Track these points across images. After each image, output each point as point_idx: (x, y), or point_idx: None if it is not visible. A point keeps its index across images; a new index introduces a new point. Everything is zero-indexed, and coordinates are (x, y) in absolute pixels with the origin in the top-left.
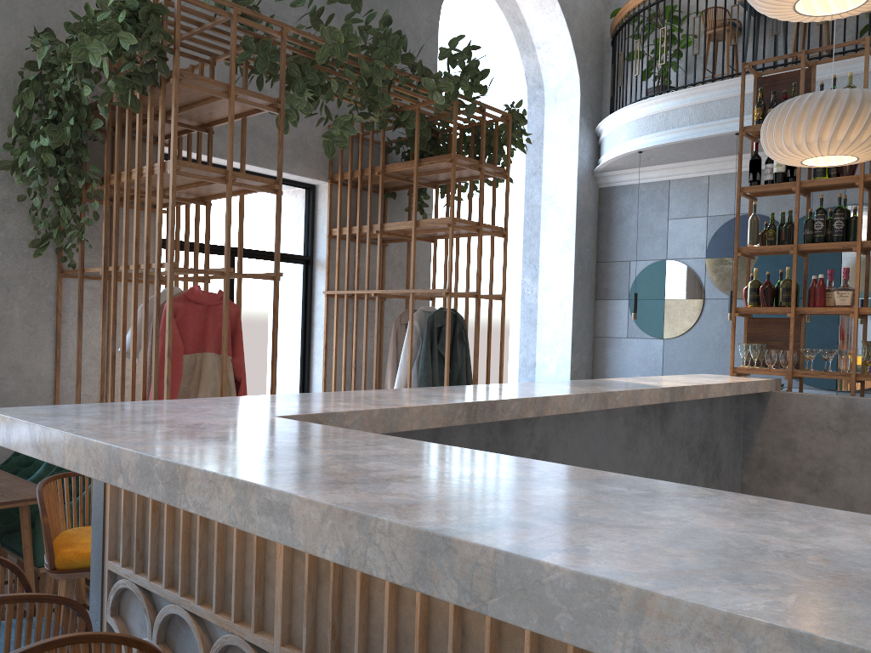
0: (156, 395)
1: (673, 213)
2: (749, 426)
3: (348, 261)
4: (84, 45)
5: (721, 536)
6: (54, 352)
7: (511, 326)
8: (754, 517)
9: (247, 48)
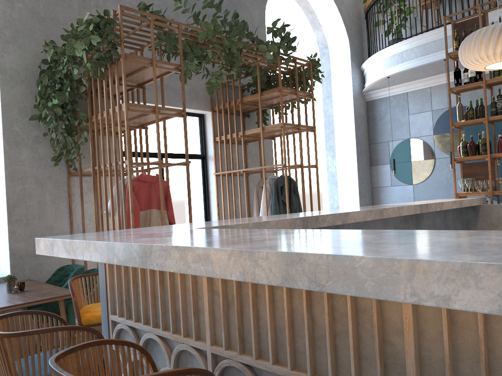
0: None
1: (411, 111)
2: (469, 226)
3: (226, 154)
4: (72, 45)
5: (456, 242)
6: (69, 218)
7: (322, 186)
8: (475, 236)
9: (160, 39)
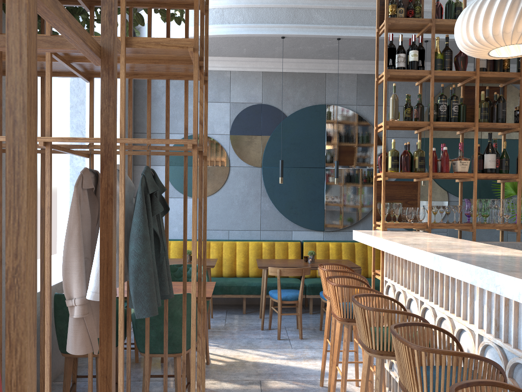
0: None
1: None
2: None
3: None
4: None
5: None
6: None
7: (59, 189)
8: None
9: None
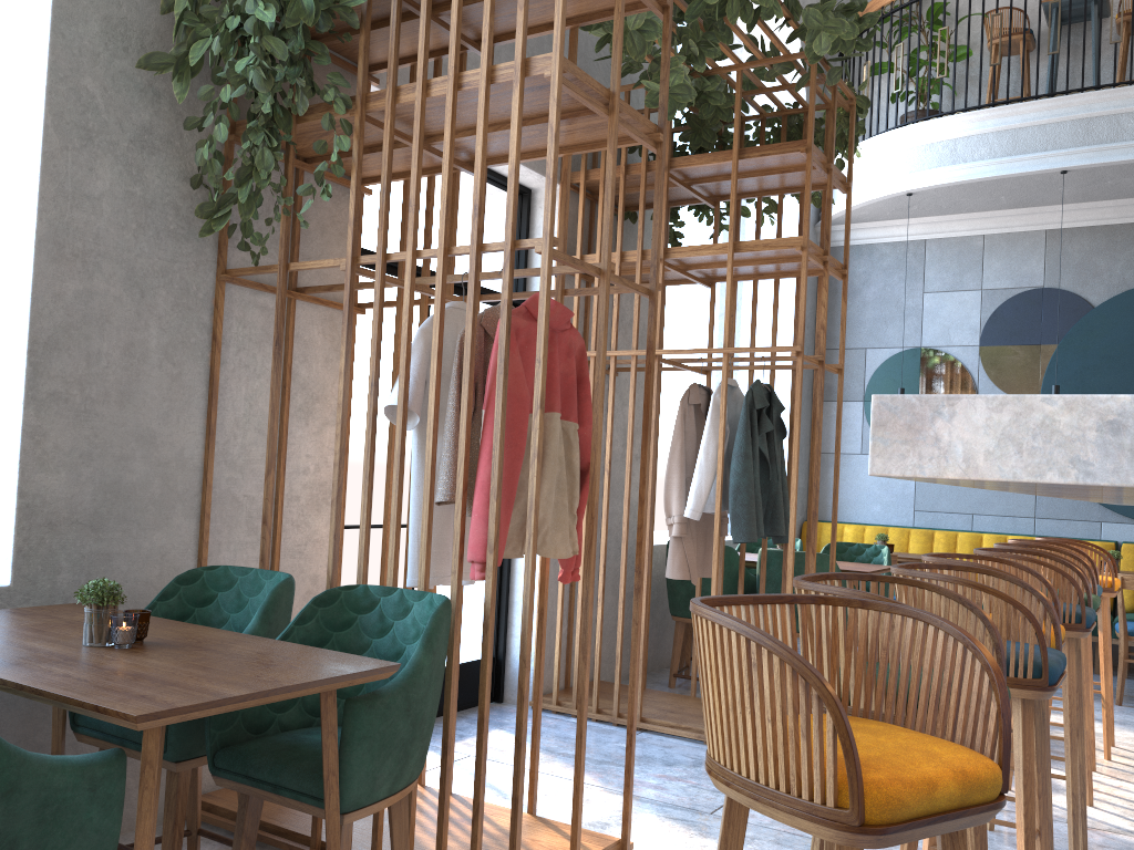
0: (500, 482)
1: (930, 285)
2: None
3: (597, 306)
4: None
5: None
6: (206, 416)
7: None
8: None
9: None
